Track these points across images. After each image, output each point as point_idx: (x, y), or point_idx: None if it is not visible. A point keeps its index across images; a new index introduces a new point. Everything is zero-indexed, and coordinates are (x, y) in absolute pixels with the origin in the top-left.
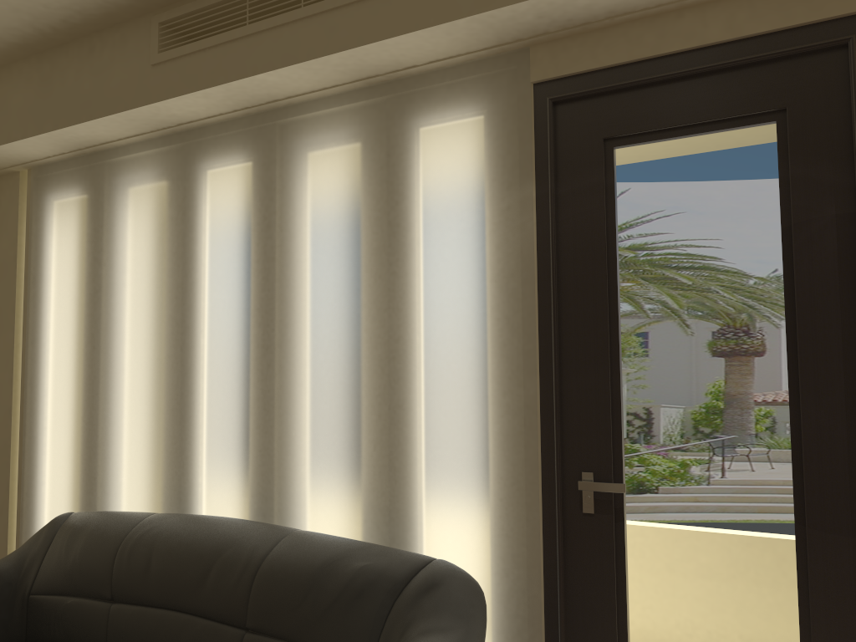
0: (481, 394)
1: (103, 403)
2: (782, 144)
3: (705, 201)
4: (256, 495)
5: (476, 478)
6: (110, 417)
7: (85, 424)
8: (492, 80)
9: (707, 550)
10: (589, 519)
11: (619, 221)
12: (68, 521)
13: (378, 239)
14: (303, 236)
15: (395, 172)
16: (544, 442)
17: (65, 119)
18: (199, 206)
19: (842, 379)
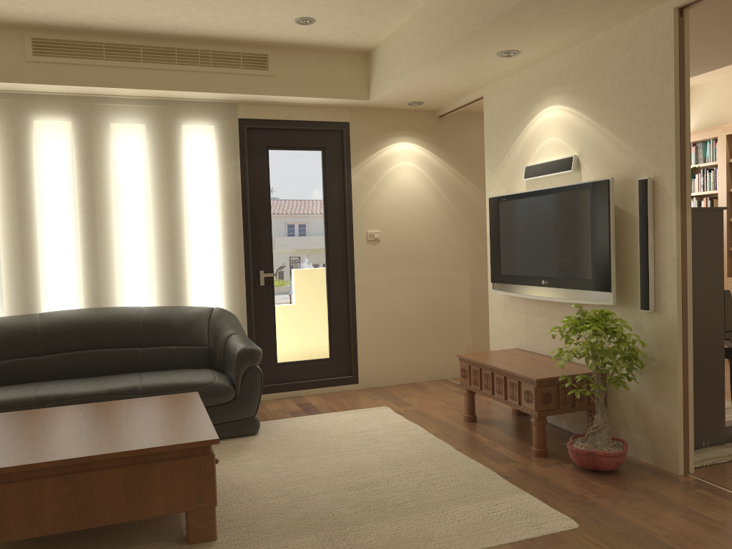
0: (220, 243)
1: None
2: (323, 158)
3: (299, 174)
4: (91, 299)
5: (218, 277)
6: None
7: None
8: (221, 113)
9: (301, 292)
10: (262, 287)
11: (270, 178)
12: None
13: (164, 174)
14: (117, 167)
15: (173, 144)
16: (246, 261)
17: None
18: (34, 142)
19: (340, 234)
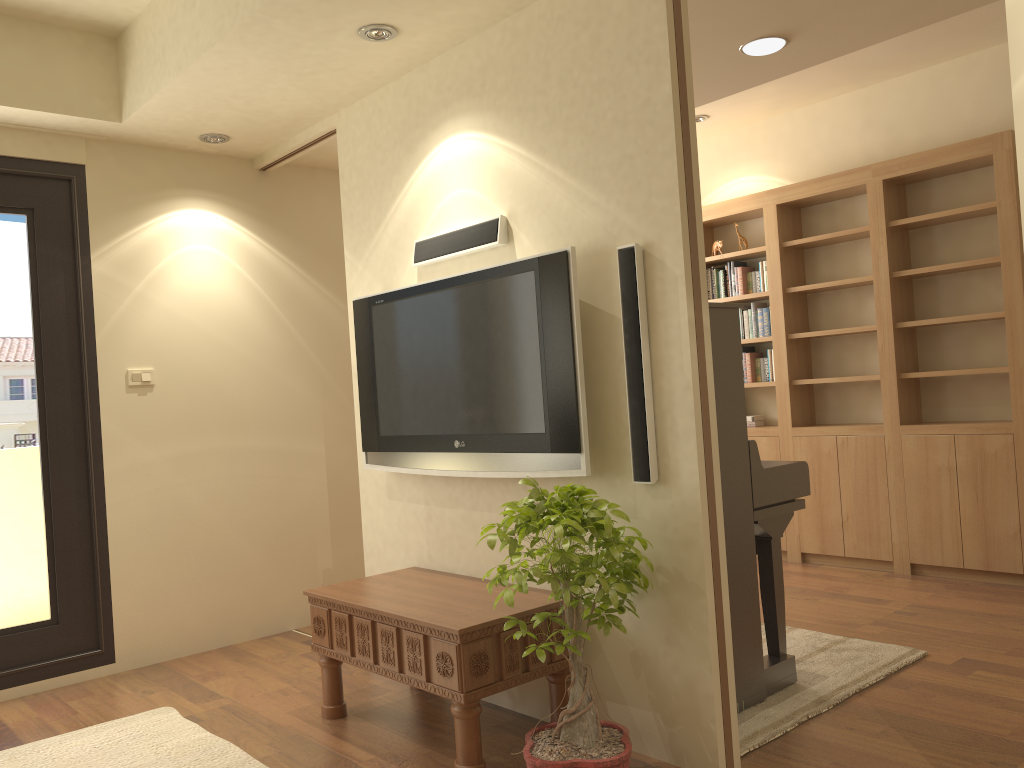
0: None
1: None
2: (31, 230)
3: None
4: None
5: None
6: None
7: None
8: None
9: None
10: None
11: None
12: None
13: None
14: None
15: None
16: None
17: None
18: None
19: (69, 376)
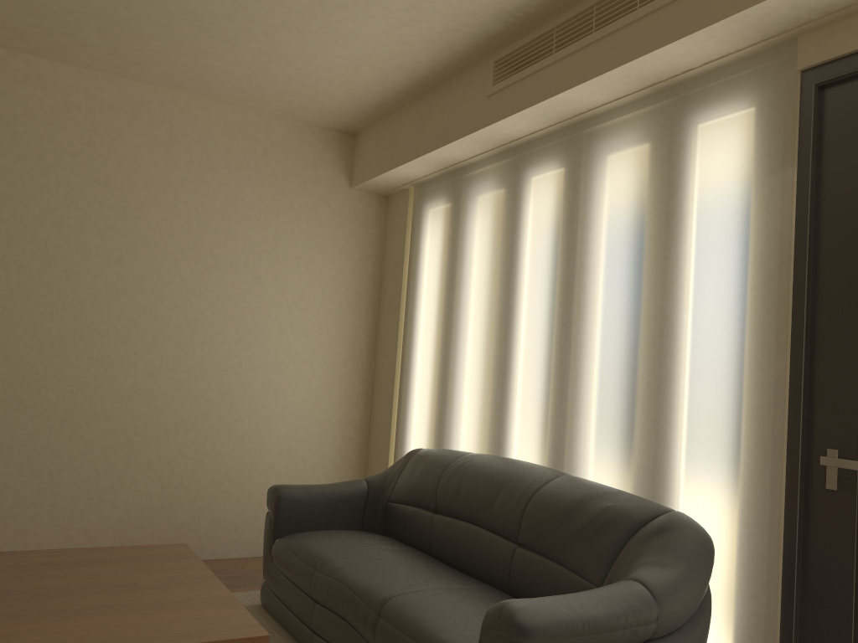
0: (735, 368)
1: (450, 367)
2: None
3: None
4: (550, 448)
5: (725, 446)
6: (455, 379)
7: (439, 383)
8: (761, 73)
9: None
10: (832, 496)
11: None
12: (418, 453)
13: (655, 228)
14: (596, 228)
15: (673, 167)
16: (791, 417)
17: (431, 145)
18: (523, 208)
19: None
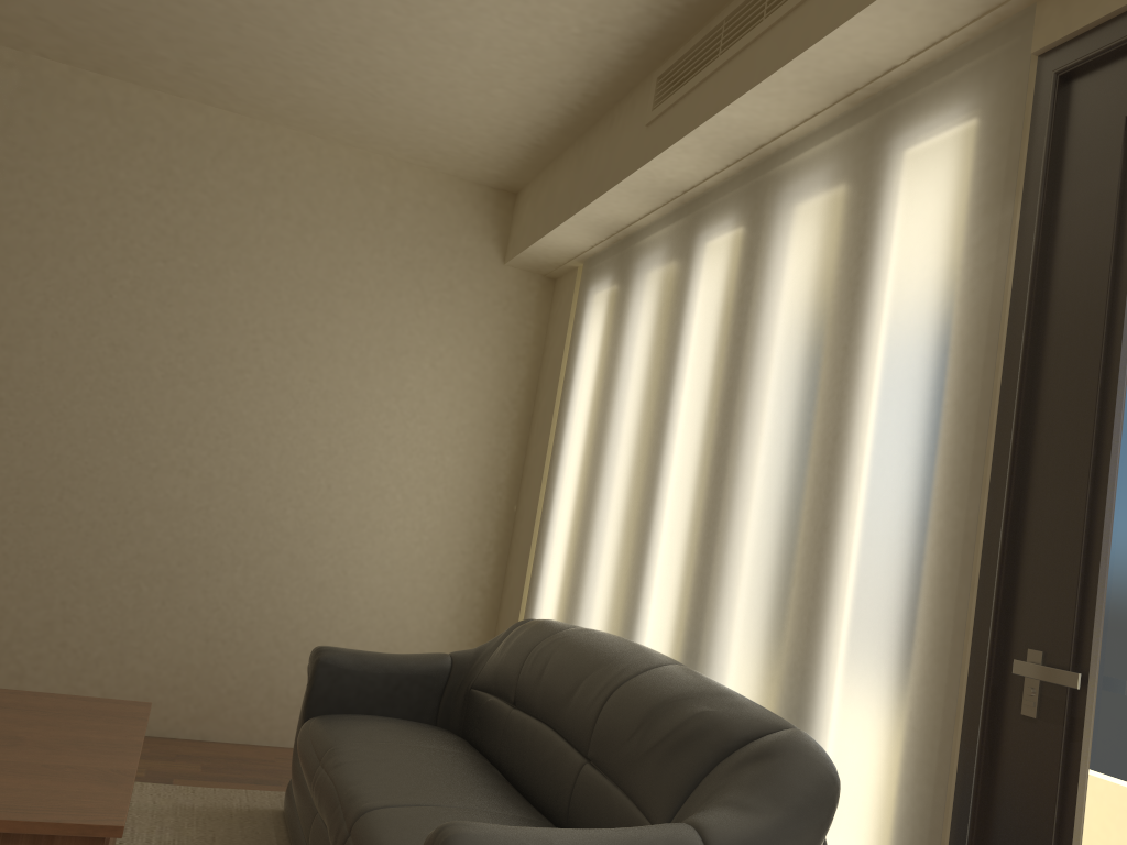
0: (913, 514)
1: (591, 510)
2: None
3: None
4: (683, 629)
5: (890, 637)
6: (593, 526)
7: (576, 532)
8: (985, 64)
9: None
10: (1030, 727)
11: None
12: (523, 624)
13: (835, 304)
14: (767, 308)
15: (864, 213)
16: (981, 594)
17: (585, 199)
18: (690, 284)
19: None
